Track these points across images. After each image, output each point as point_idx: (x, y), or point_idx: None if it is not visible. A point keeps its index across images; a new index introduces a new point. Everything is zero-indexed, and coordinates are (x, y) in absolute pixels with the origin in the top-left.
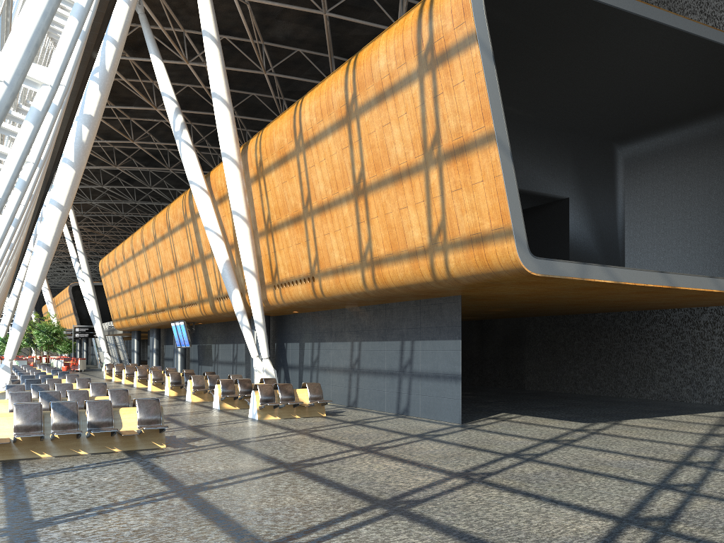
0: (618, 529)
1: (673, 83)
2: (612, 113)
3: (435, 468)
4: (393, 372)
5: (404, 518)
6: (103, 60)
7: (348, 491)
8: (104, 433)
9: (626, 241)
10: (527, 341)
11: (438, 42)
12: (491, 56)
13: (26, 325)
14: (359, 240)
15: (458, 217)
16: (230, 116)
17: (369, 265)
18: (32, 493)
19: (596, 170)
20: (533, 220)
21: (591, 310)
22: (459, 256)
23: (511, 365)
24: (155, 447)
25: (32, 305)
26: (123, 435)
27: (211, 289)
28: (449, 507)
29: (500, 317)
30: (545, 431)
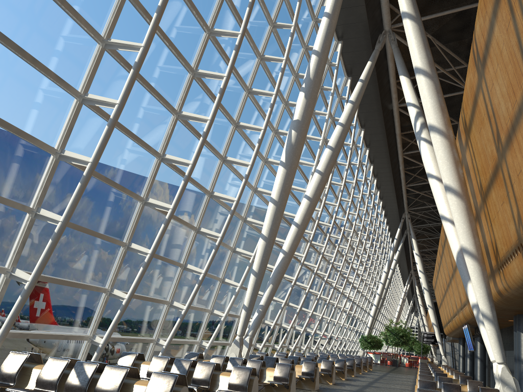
0: None
1: None
2: None
3: None
4: None
5: None
6: (308, 71)
7: None
8: None
9: None
10: None
11: None
12: None
13: (251, 306)
14: None
15: None
16: (433, 86)
17: None
18: None
19: None
20: None
21: None
22: None
23: None
24: None
25: (254, 289)
26: None
27: None
28: None
29: None
30: None
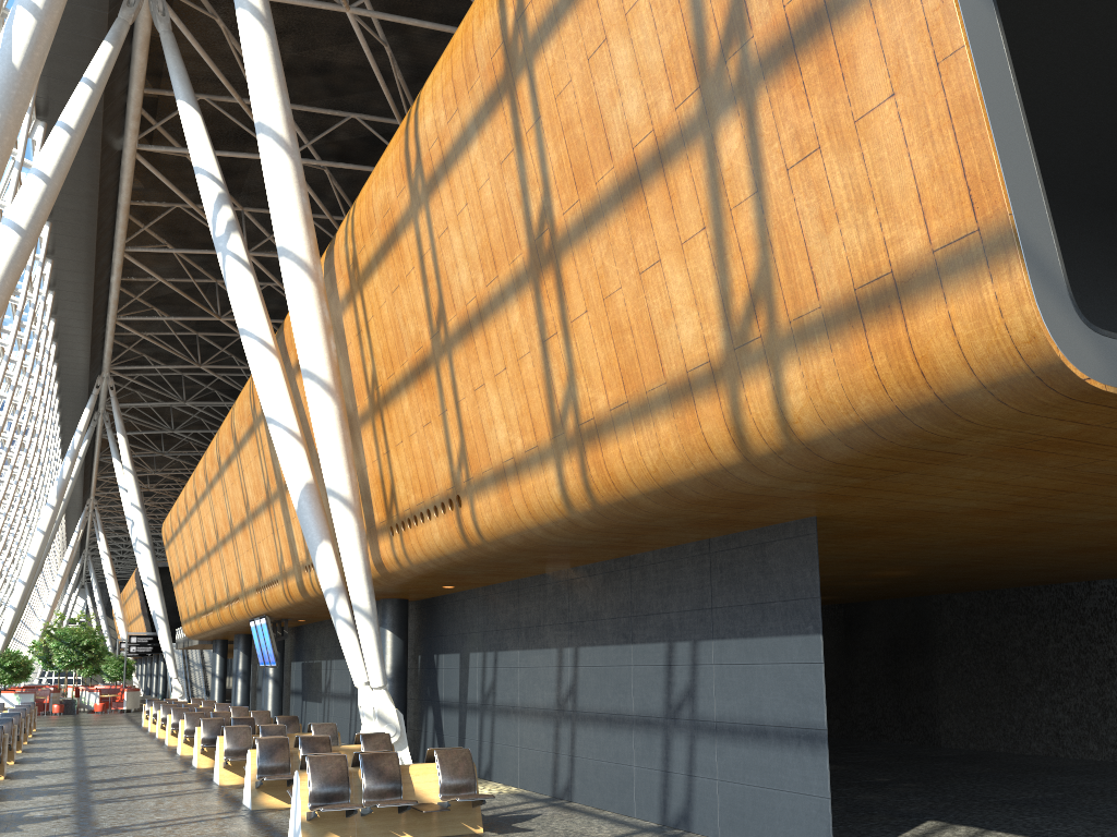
0: None
1: None
2: None
3: None
4: (651, 721)
5: None
6: (7, 44)
7: None
8: None
9: None
10: (940, 645)
11: None
12: None
13: None
14: (548, 384)
15: (812, 244)
16: (293, 170)
17: (573, 445)
18: None
19: (1087, 268)
20: None
21: (1103, 571)
22: (821, 366)
23: (907, 695)
24: None
25: None
26: None
27: (297, 549)
28: None
29: (882, 596)
30: None
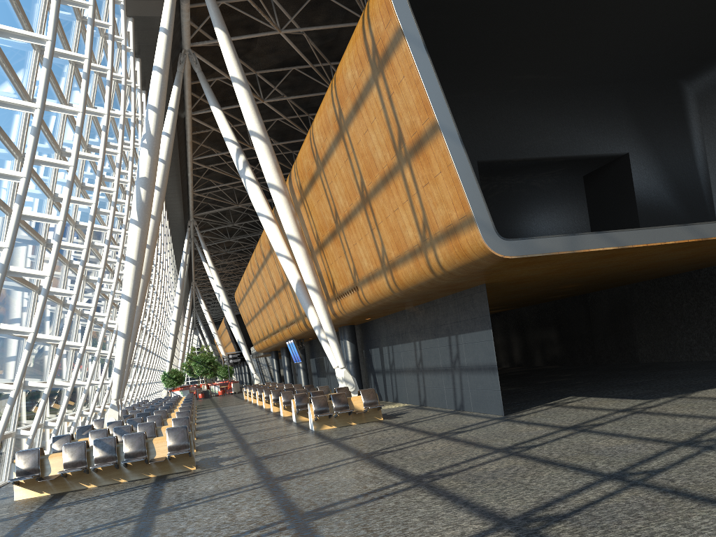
0: (484, 533)
1: (708, 4)
2: (655, 51)
3: (402, 472)
4: (447, 369)
5: (292, 532)
6: (148, 127)
7: (285, 504)
8: (140, 461)
9: (713, 185)
10: (634, 310)
11: (379, 44)
12: (423, 45)
13: (124, 368)
14: (376, 246)
15: (433, 211)
16: (268, 149)
17: (388, 269)
18: (36, 524)
19: (660, 115)
20: (598, 183)
21: (677, 270)
22: (444, 249)
23: (621, 338)
24: (186, 470)
25: (125, 350)
26: (149, 462)
27: (300, 308)
28: (352, 517)
29: (593, 290)
30: (583, 416)
